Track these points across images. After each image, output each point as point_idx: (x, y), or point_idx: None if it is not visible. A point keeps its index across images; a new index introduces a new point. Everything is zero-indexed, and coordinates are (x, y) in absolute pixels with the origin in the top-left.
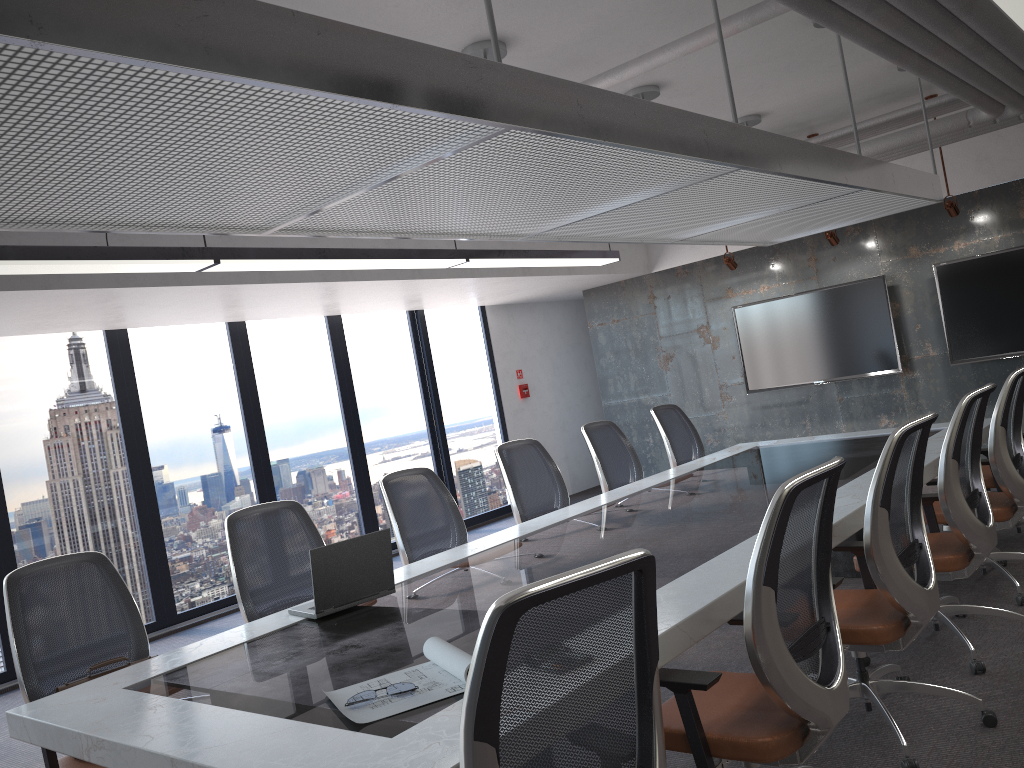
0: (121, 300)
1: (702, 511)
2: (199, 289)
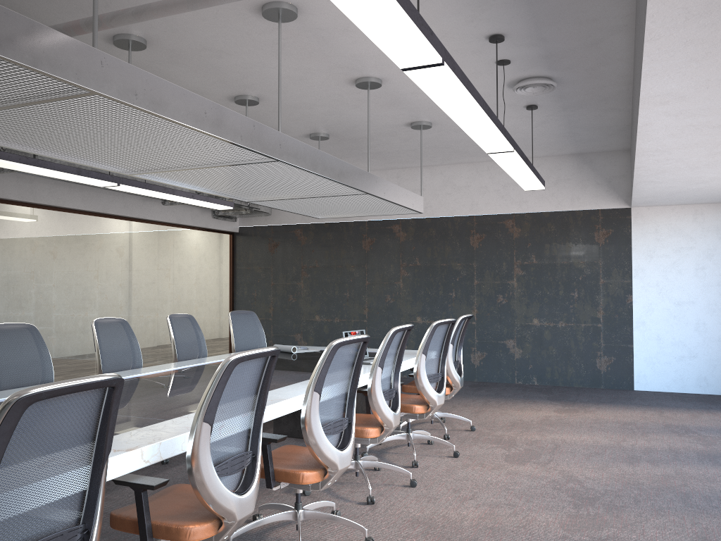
0: (710, 114)
1: (179, 381)
2: (662, 102)
